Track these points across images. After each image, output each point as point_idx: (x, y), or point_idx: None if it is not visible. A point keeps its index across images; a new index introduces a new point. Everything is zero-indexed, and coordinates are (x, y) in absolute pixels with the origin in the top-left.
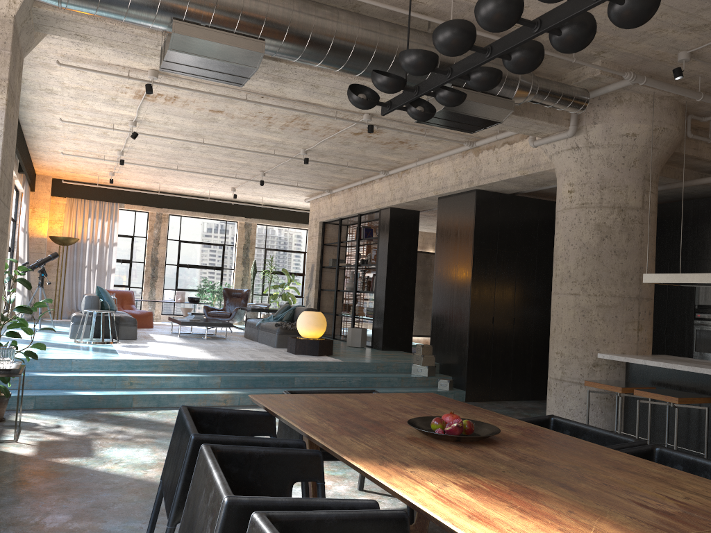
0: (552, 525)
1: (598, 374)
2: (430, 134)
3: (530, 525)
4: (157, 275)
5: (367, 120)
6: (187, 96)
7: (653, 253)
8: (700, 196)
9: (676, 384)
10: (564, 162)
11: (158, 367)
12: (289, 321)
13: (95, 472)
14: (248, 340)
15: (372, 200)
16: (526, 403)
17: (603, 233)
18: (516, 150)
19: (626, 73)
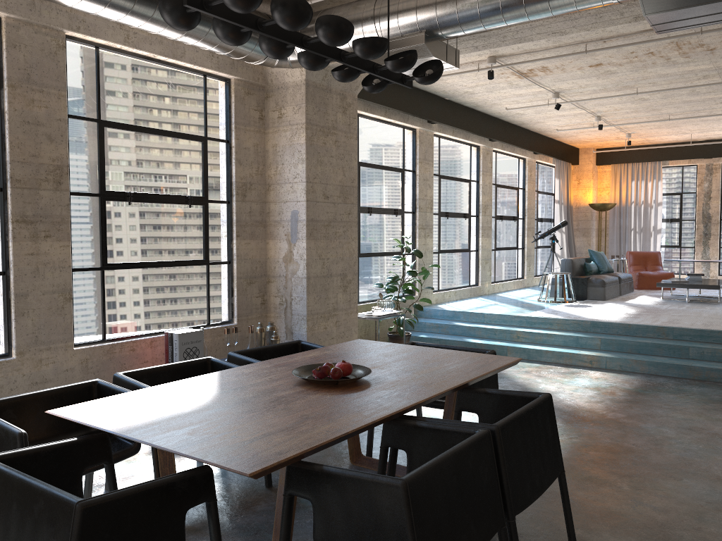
0: (118, 413)
1: None
2: None
3: (112, 409)
4: (710, 233)
5: None
6: (550, 64)
7: None
8: None
9: None
10: None
11: (552, 325)
12: None
13: None
14: None
15: None
16: None
17: None
18: None
19: None
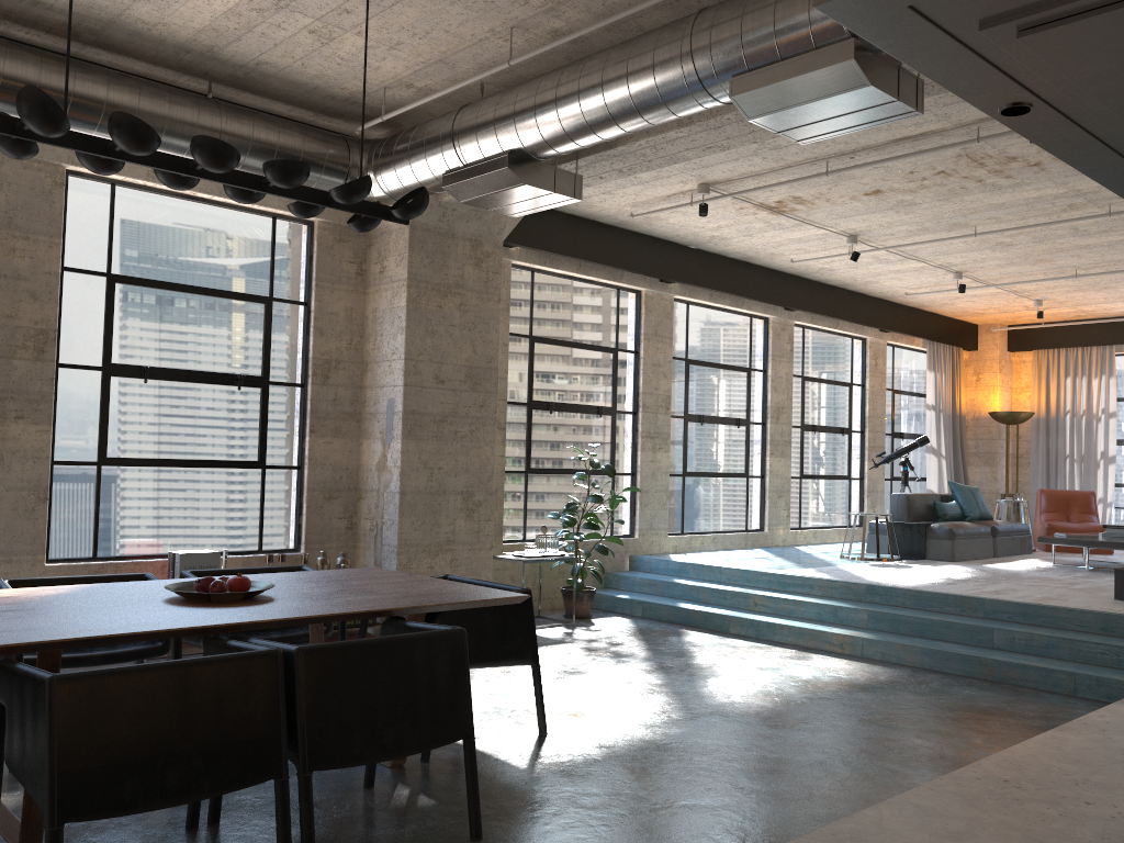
0: None
1: None
2: None
3: None
4: None
5: None
6: (800, 192)
7: None
8: None
9: None
10: None
11: (813, 588)
12: None
13: None
14: None
15: None
16: None
17: None
18: None
19: None
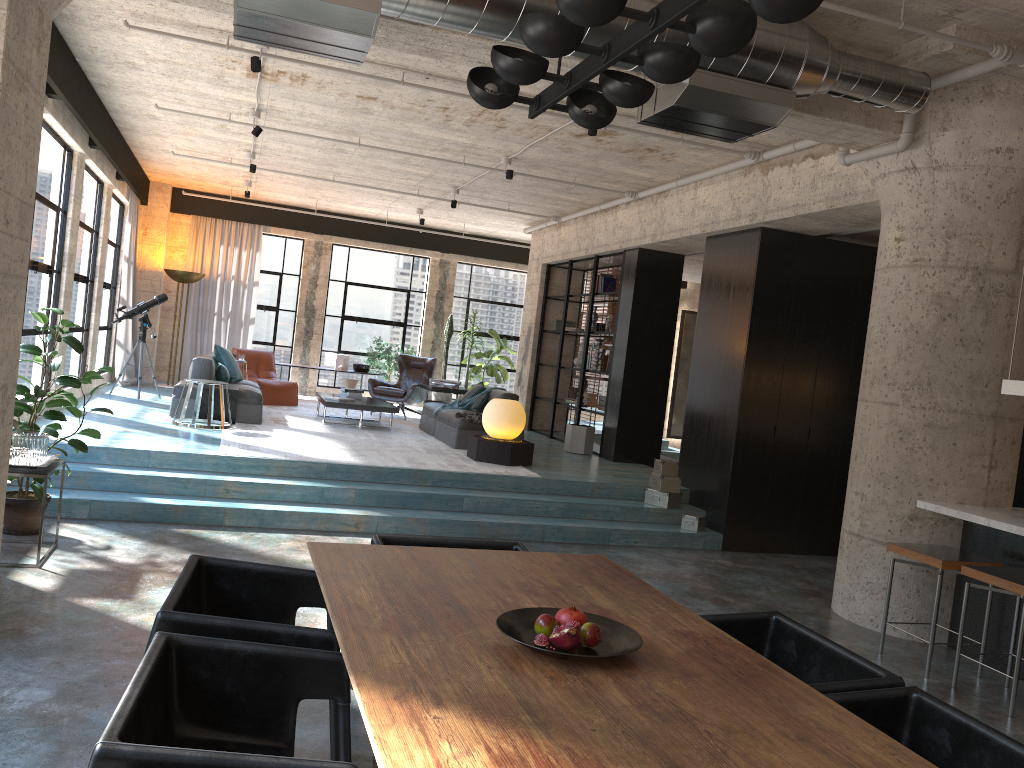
0: None
1: (916, 532)
2: (692, 139)
3: None
4: (312, 331)
5: None
6: (320, 75)
7: None
8: None
9: None
10: (892, 190)
11: (270, 469)
12: (481, 410)
13: (122, 624)
14: (423, 433)
15: (614, 236)
16: (818, 560)
17: (944, 309)
18: (824, 168)
19: (995, 48)
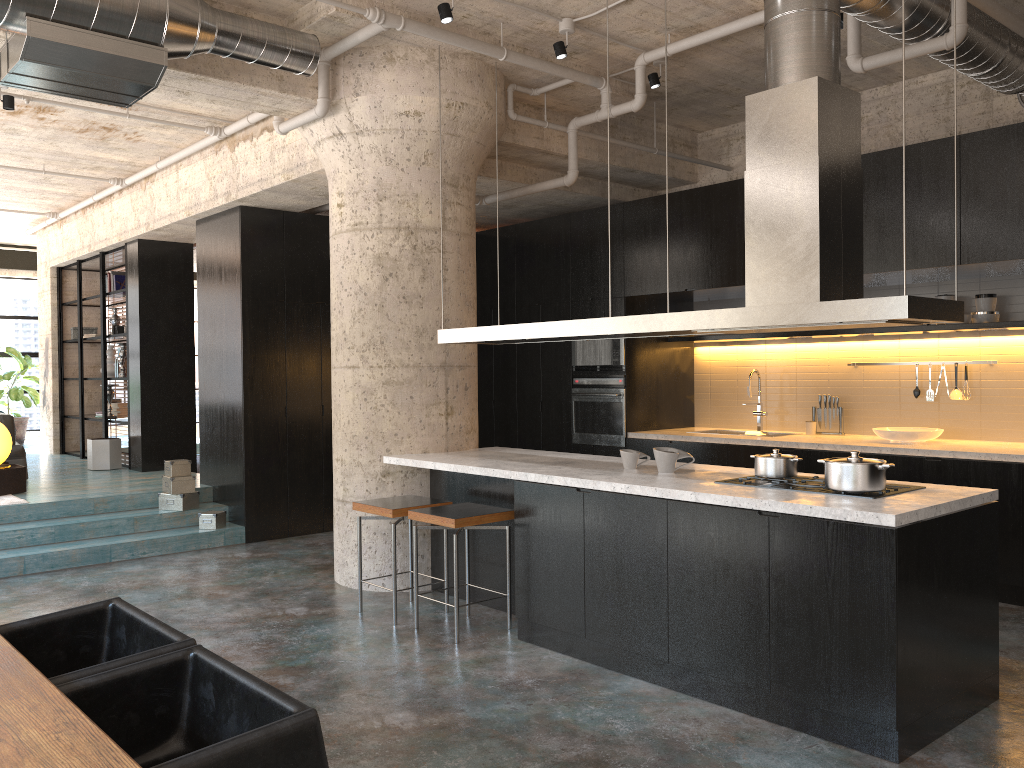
0: None
1: (390, 487)
2: (144, 114)
3: None
4: None
5: (0, 87)
6: None
7: (469, 297)
8: (582, 210)
9: (485, 493)
10: (329, 158)
11: None
12: None
13: None
14: None
15: (113, 229)
16: None
17: (385, 270)
18: (278, 140)
19: (368, 10)
